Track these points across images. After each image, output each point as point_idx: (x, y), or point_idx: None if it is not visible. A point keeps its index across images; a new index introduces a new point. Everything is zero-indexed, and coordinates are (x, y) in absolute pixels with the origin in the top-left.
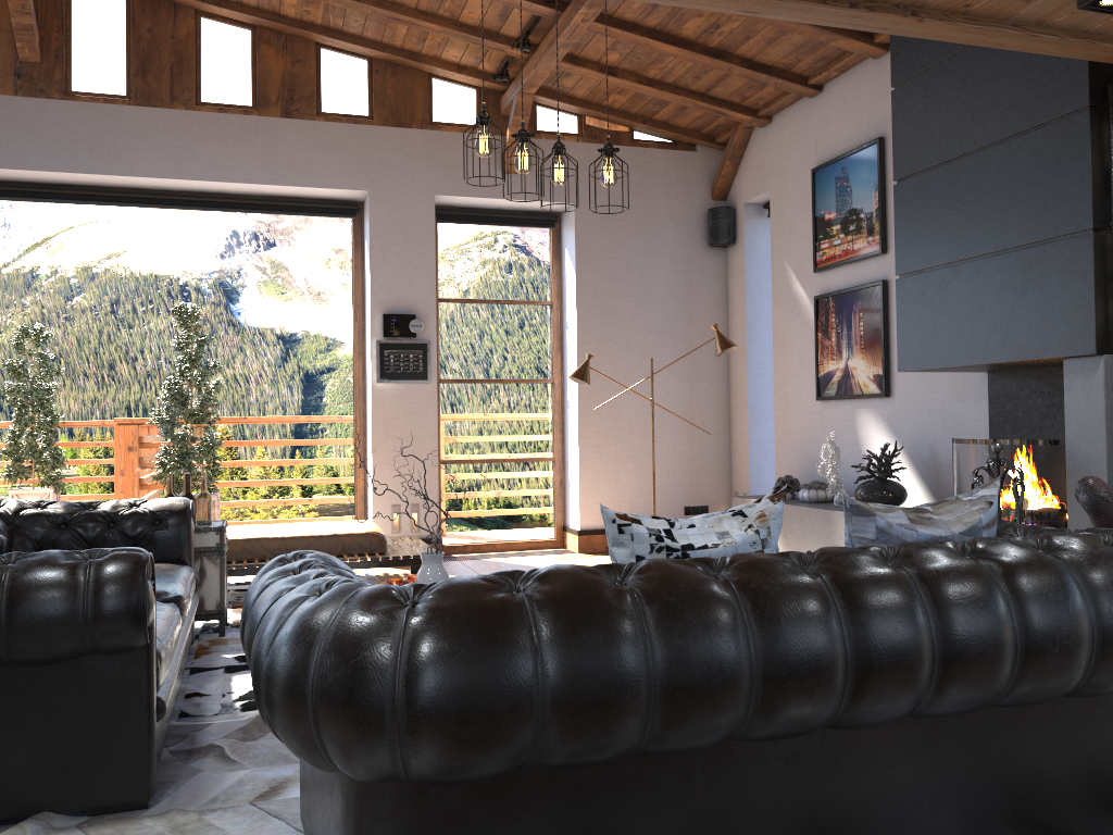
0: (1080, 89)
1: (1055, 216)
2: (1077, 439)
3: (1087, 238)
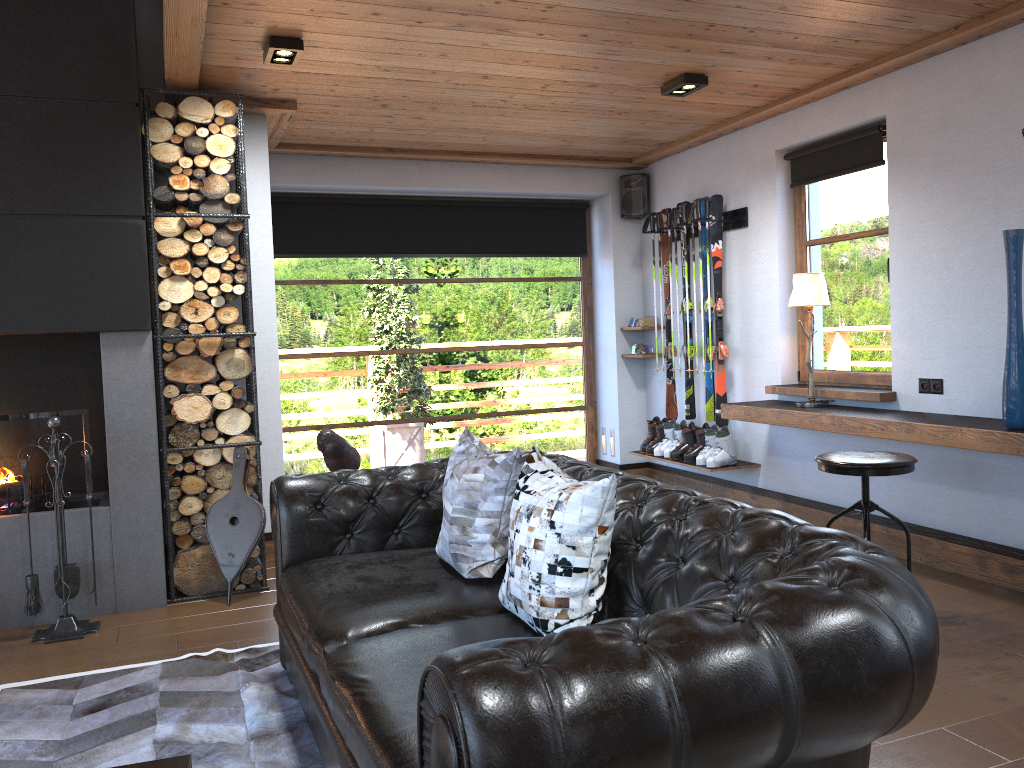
0: (128, 85)
1: (98, 196)
2: (121, 407)
3: (139, 224)
